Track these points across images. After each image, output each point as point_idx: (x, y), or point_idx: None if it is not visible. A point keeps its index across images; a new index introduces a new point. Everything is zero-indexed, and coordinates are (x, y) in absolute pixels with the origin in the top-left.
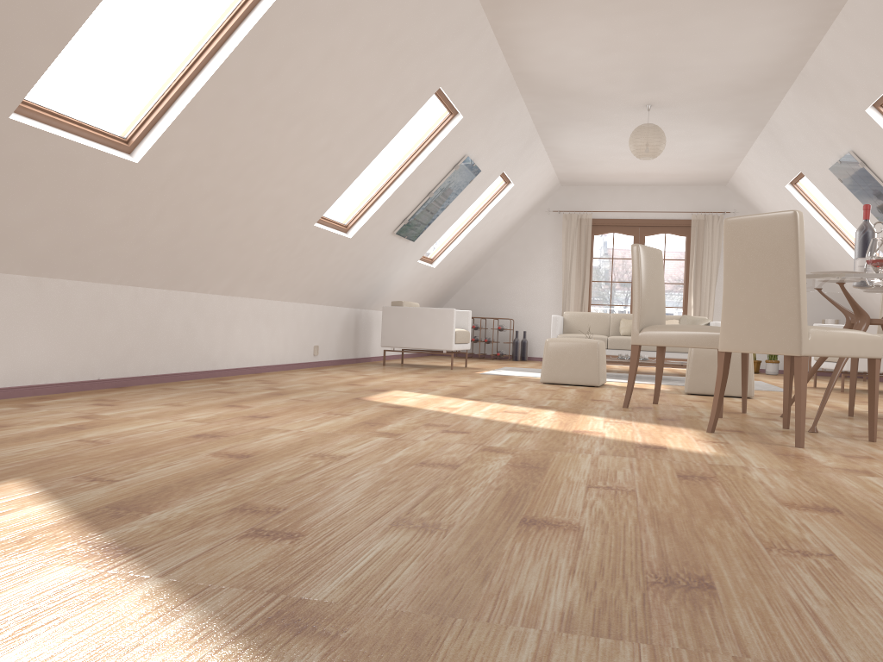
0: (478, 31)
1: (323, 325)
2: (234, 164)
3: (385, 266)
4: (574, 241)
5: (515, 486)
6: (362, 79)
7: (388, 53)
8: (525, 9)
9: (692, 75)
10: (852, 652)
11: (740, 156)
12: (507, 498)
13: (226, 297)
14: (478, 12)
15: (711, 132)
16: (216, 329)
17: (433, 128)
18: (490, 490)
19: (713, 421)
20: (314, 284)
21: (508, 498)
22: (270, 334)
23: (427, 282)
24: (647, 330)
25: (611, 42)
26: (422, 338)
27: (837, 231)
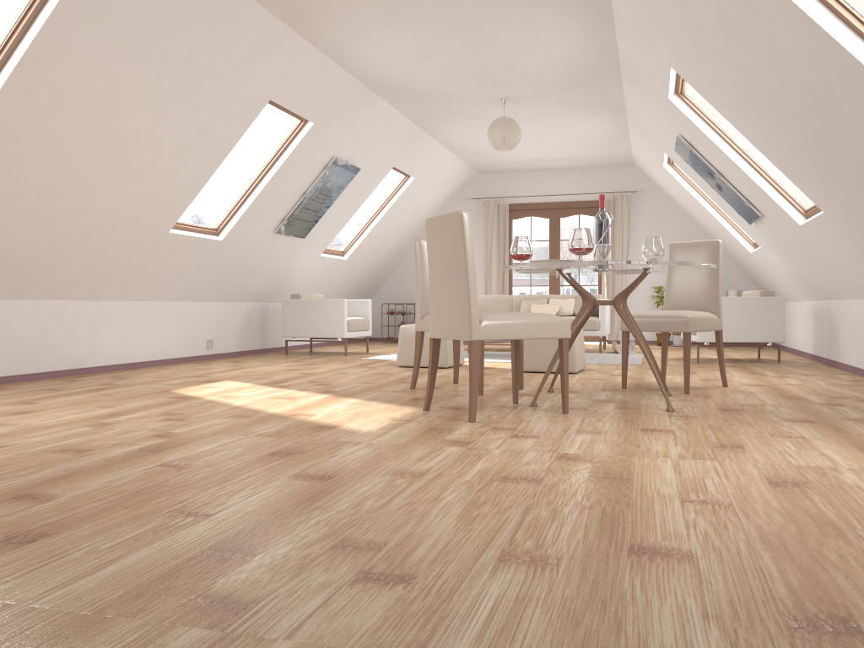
0: (294, 47)
1: (218, 320)
2: (44, 187)
3: (280, 262)
4: (493, 226)
5: (92, 467)
6: (167, 102)
7: (189, 77)
8: (328, 26)
9: (523, 71)
10: (10, 583)
11: (625, 139)
12: (56, 477)
13: (89, 302)
14: (285, 31)
15: (581, 119)
16: (79, 331)
17: (287, 135)
18: (59, 471)
19: (427, 401)
20: (195, 283)
21: (57, 477)
22: (148, 332)
23: (343, 273)
24: (426, 318)
25: (427, 48)
26: (317, 327)
27: (714, 207)
